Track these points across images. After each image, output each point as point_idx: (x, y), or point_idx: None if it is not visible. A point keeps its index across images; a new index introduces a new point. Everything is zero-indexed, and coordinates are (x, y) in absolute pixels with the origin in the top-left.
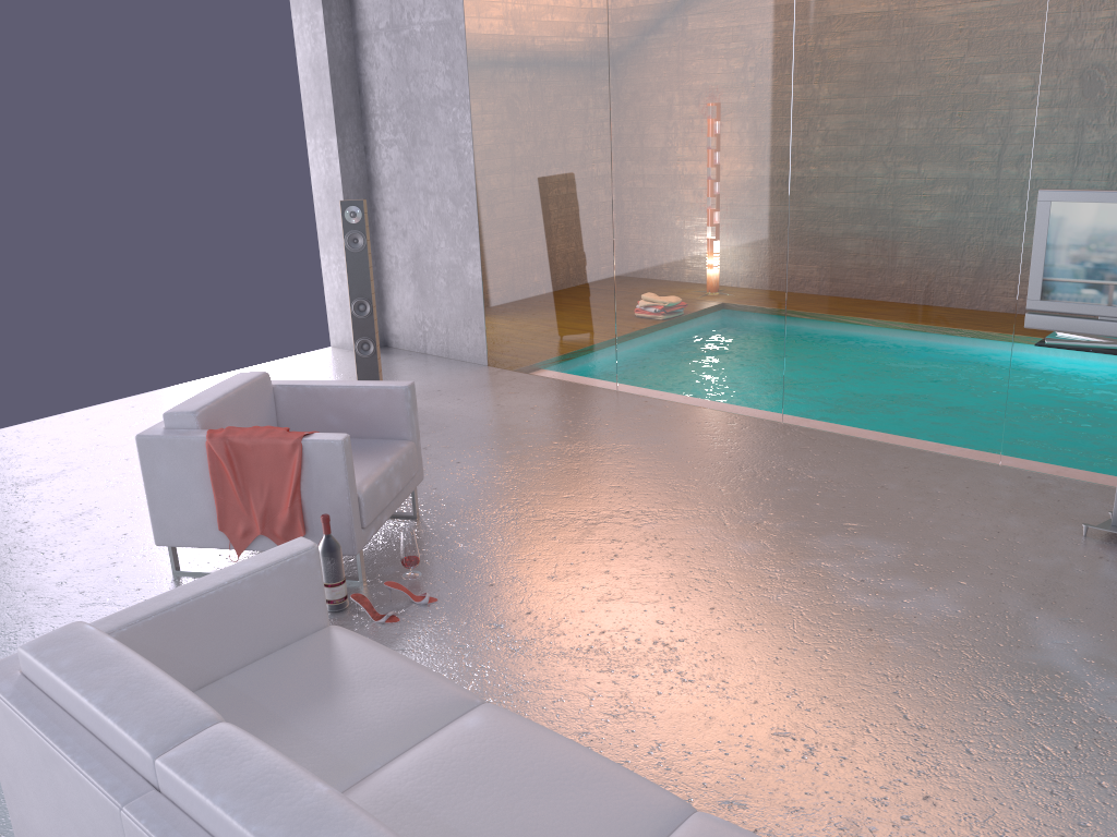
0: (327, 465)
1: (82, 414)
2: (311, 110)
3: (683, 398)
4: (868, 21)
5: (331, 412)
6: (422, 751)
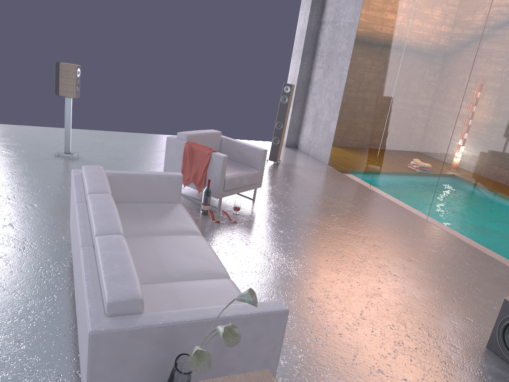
0: (216, 164)
1: None
2: (295, 48)
3: (392, 198)
4: (508, 53)
5: (236, 152)
6: (170, 236)
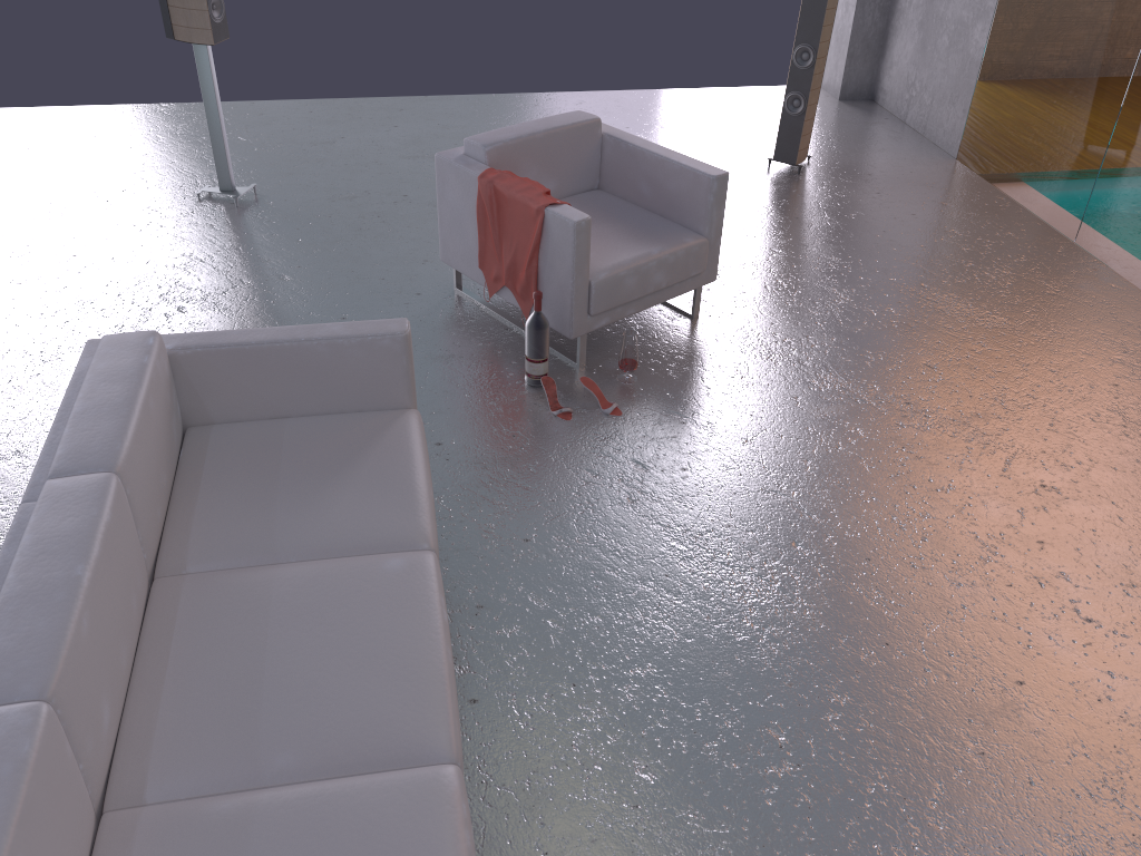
0: (560, 243)
1: (536, 99)
2: None
3: None
4: None
5: (643, 179)
6: (330, 567)
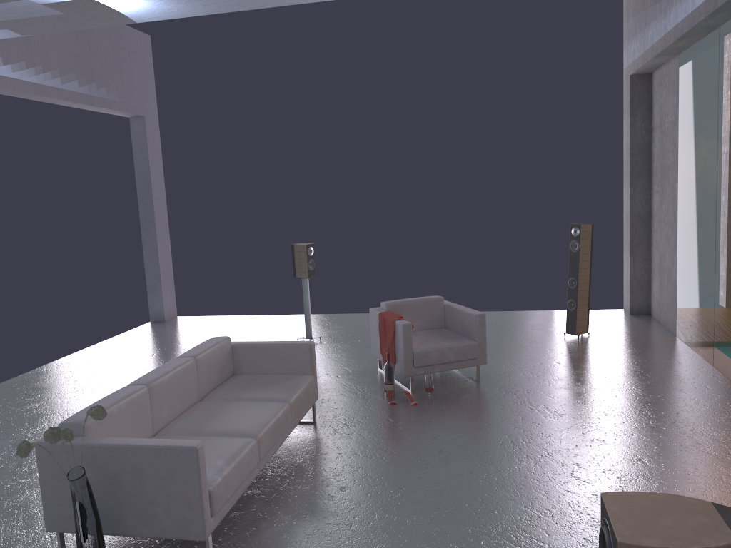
0: (399, 334)
1: None
2: (624, 172)
3: None
4: None
5: (457, 320)
6: (252, 402)
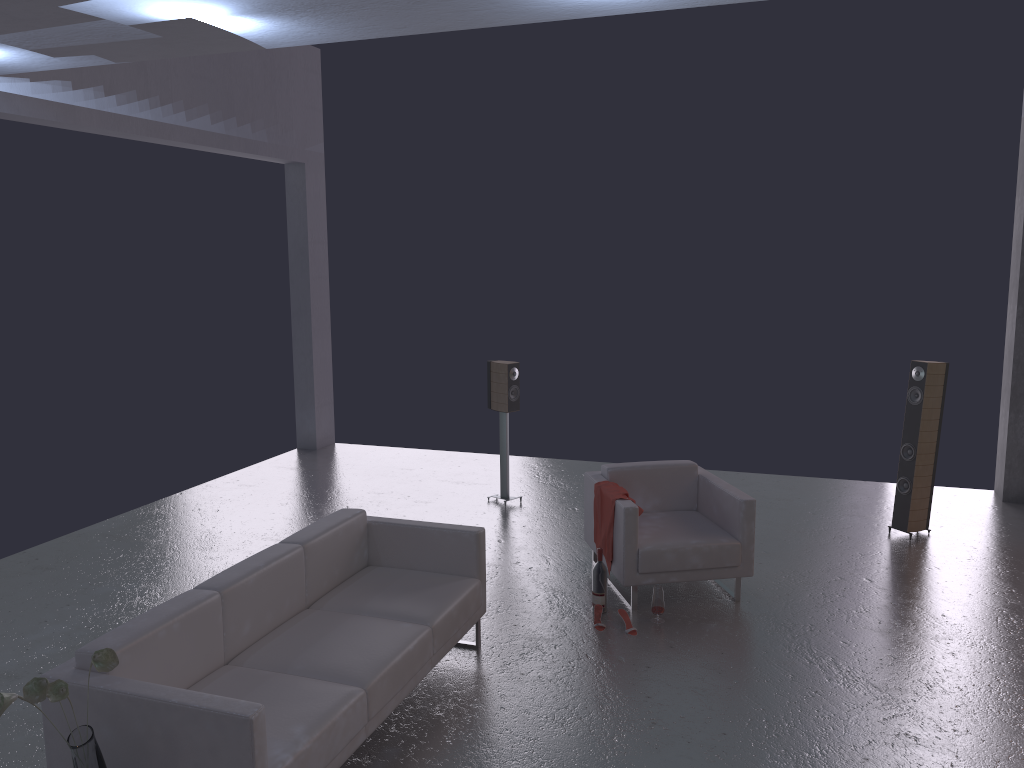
0: (619, 521)
1: (747, 476)
2: (1011, 279)
3: None
4: None
5: (714, 503)
6: (378, 619)
